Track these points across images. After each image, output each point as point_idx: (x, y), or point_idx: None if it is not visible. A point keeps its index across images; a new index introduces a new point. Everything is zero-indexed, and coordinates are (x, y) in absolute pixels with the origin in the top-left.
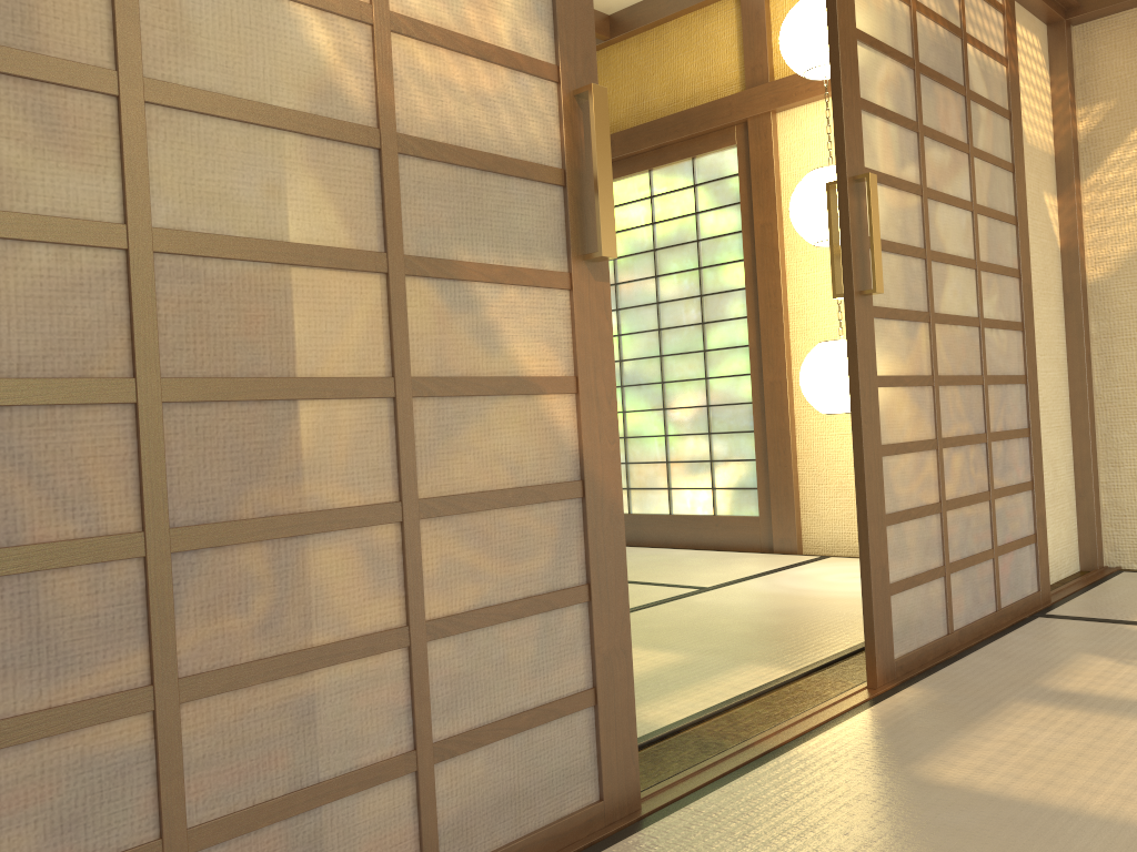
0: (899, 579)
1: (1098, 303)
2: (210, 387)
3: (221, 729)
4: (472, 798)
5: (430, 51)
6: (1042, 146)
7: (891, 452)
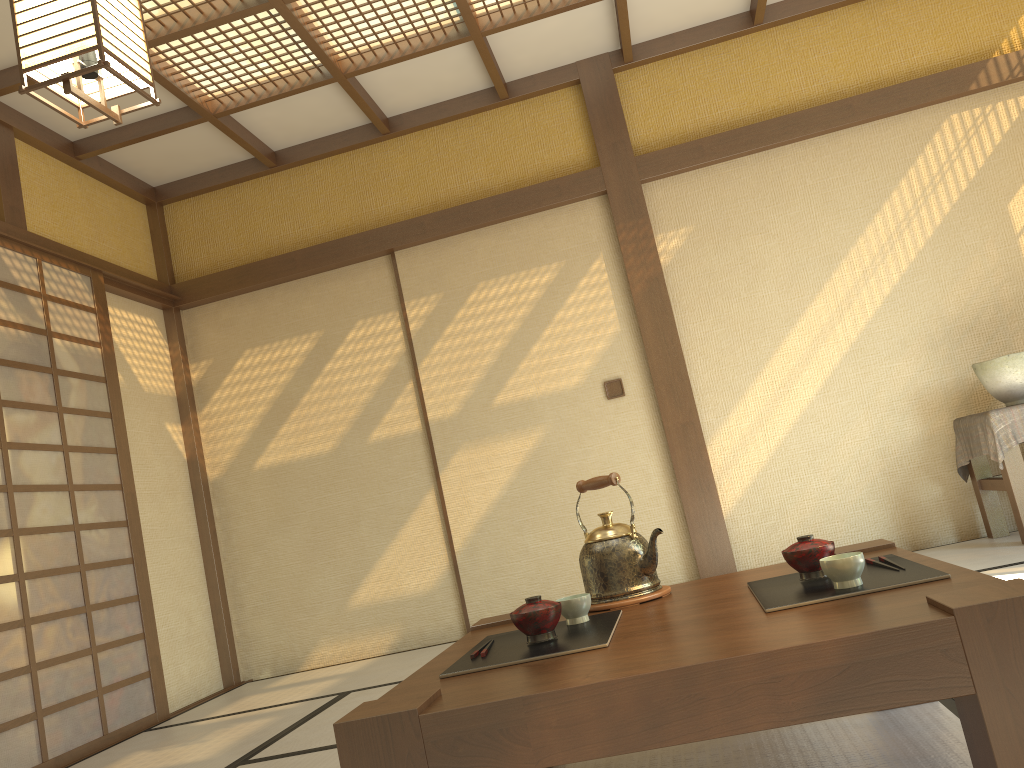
0: None
1: (218, 494)
2: None
3: None
4: None
5: None
6: (162, 392)
7: None
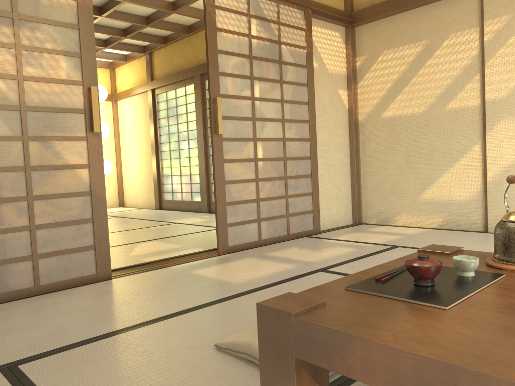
0: (233, 222)
1: (361, 128)
2: None
3: None
4: (51, 268)
5: (37, 83)
6: (338, 73)
7: (230, 183)
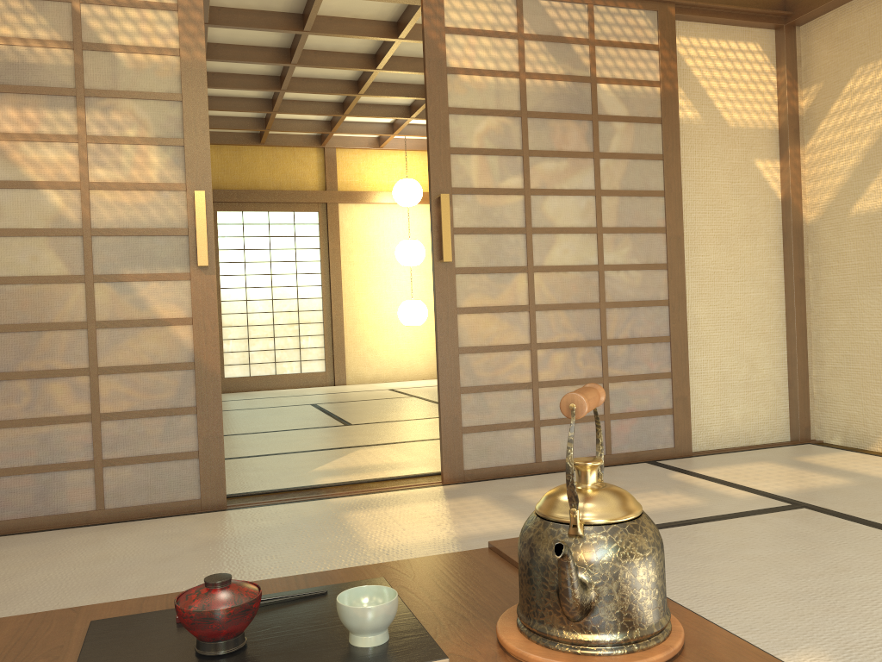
0: (477, 425)
1: (812, 239)
2: (5, 327)
3: (9, 439)
4: (124, 483)
5: (111, 192)
6: (755, 125)
7: (471, 351)
